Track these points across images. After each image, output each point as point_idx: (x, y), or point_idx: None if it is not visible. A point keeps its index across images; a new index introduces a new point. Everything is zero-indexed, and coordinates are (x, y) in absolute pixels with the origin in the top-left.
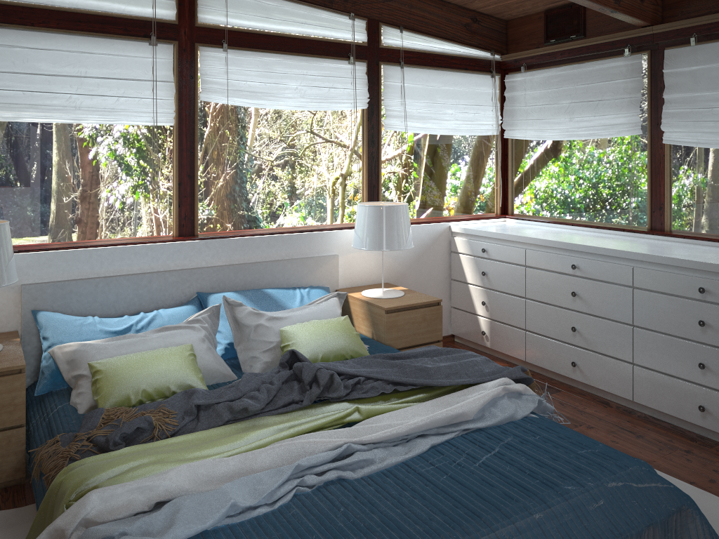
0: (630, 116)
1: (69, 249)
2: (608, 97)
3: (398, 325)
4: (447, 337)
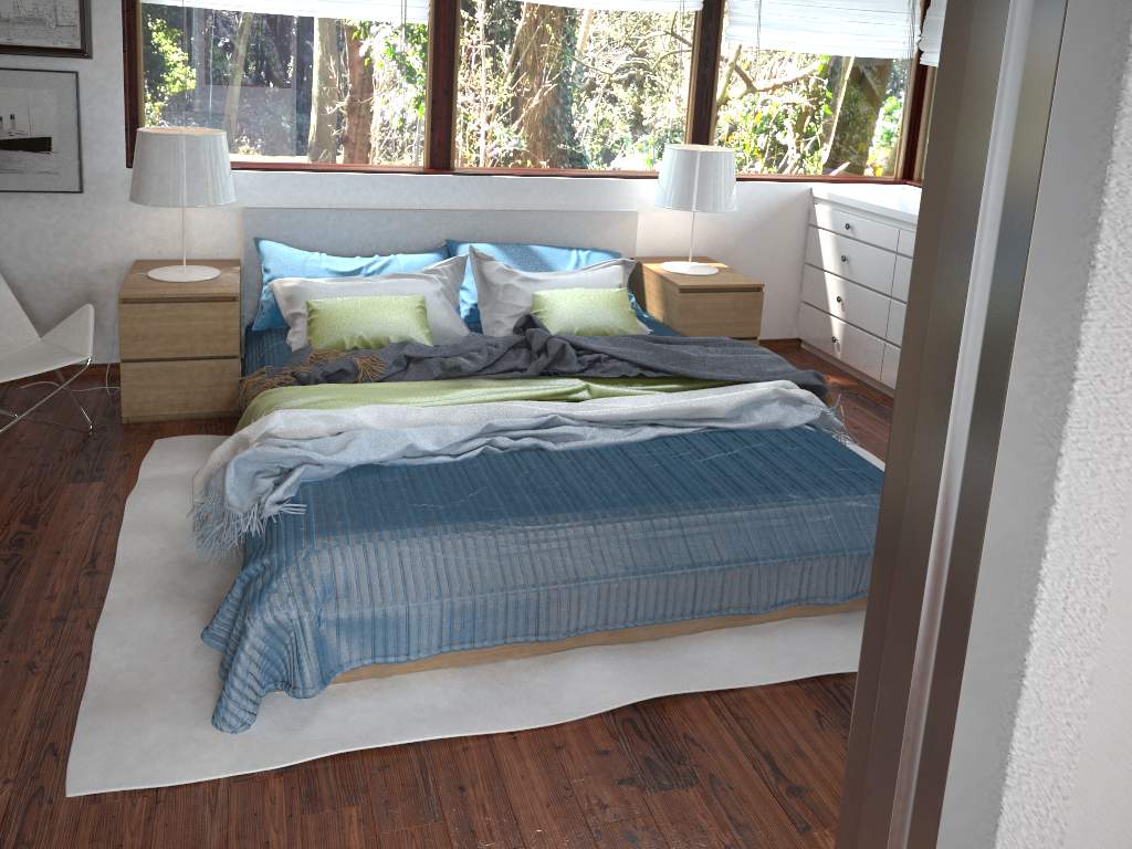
0: None
1: (298, 172)
2: None
3: (696, 310)
4: (790, 342)
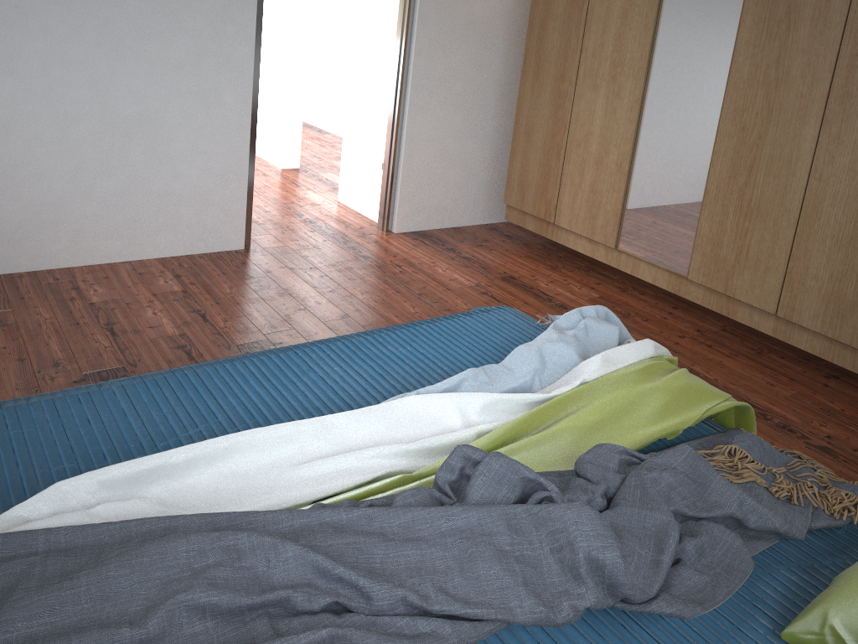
0: None
1: None
2: None
3: None
4: None
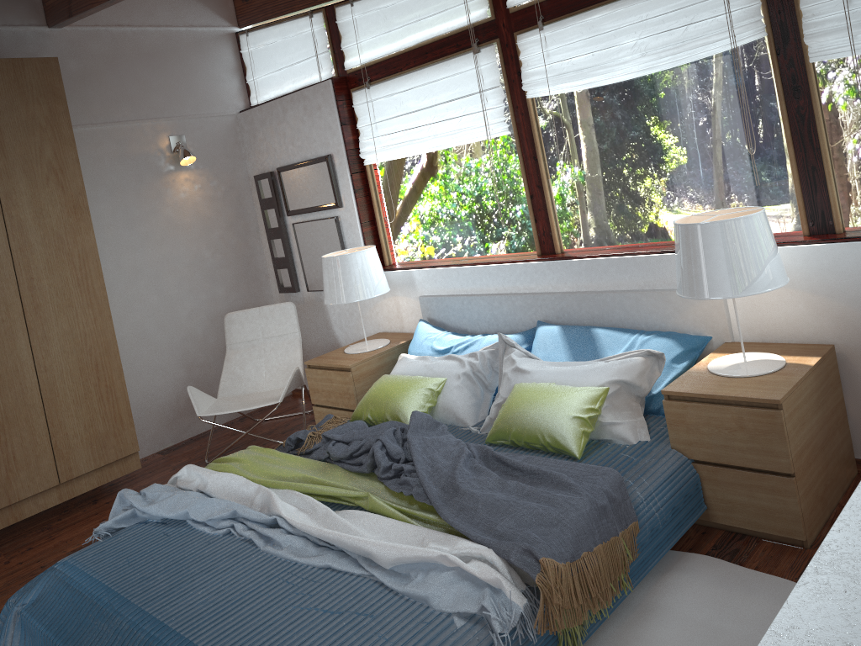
0: None
1: (446, 267)
2: None
3: (688, 424)
4: None
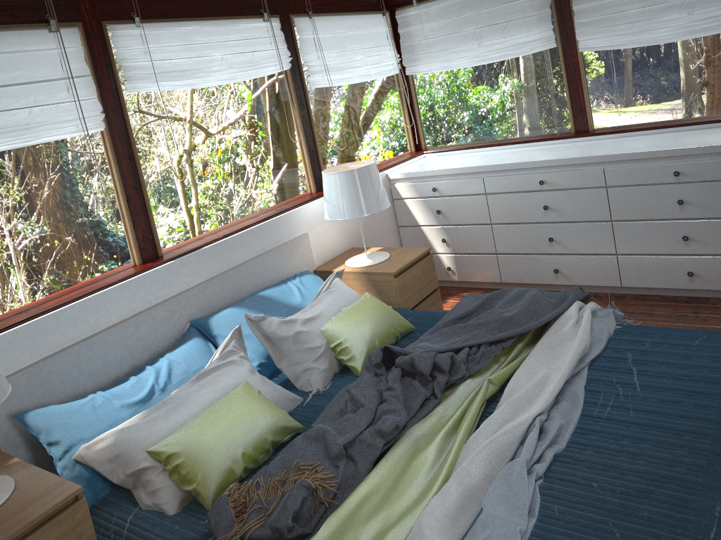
0: (543, 31)
1: (28, 321)
2: (516, 17)
3: (406, 286)
4: None
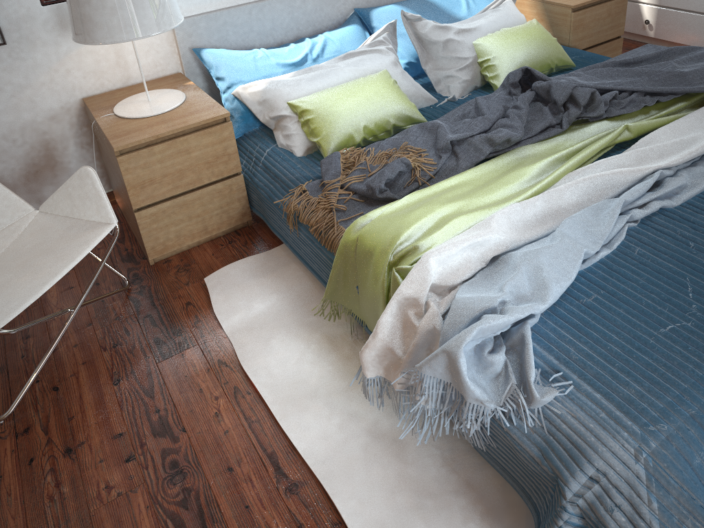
0: None
1: None
2: None
3: (584, 25)
4: None
